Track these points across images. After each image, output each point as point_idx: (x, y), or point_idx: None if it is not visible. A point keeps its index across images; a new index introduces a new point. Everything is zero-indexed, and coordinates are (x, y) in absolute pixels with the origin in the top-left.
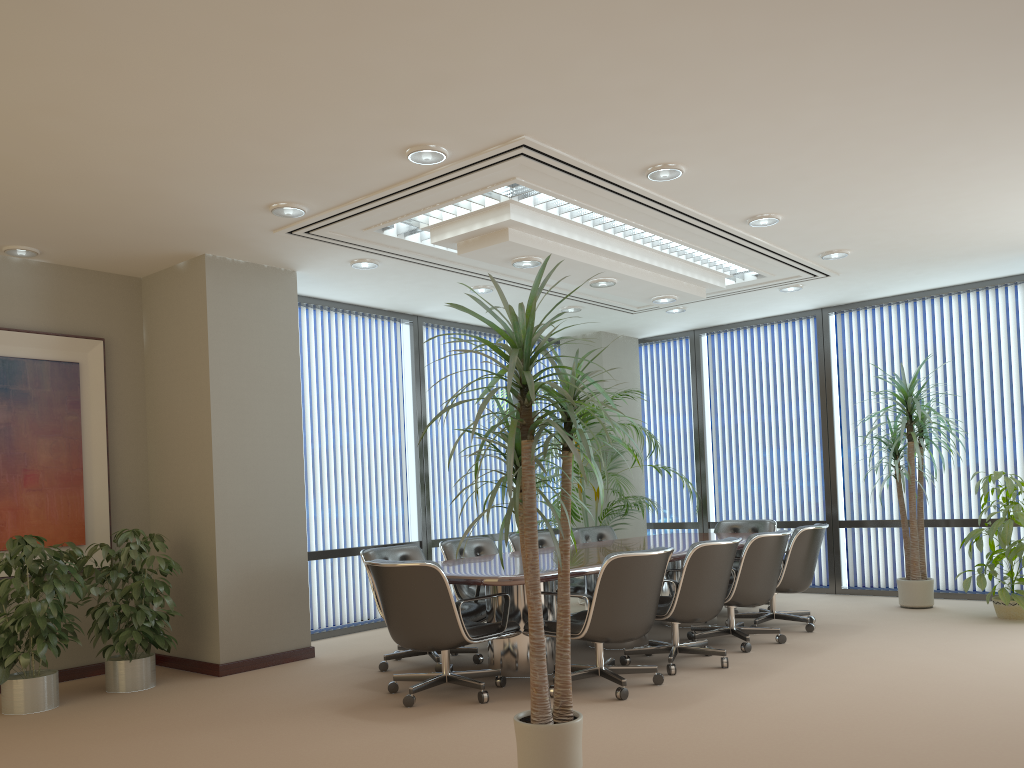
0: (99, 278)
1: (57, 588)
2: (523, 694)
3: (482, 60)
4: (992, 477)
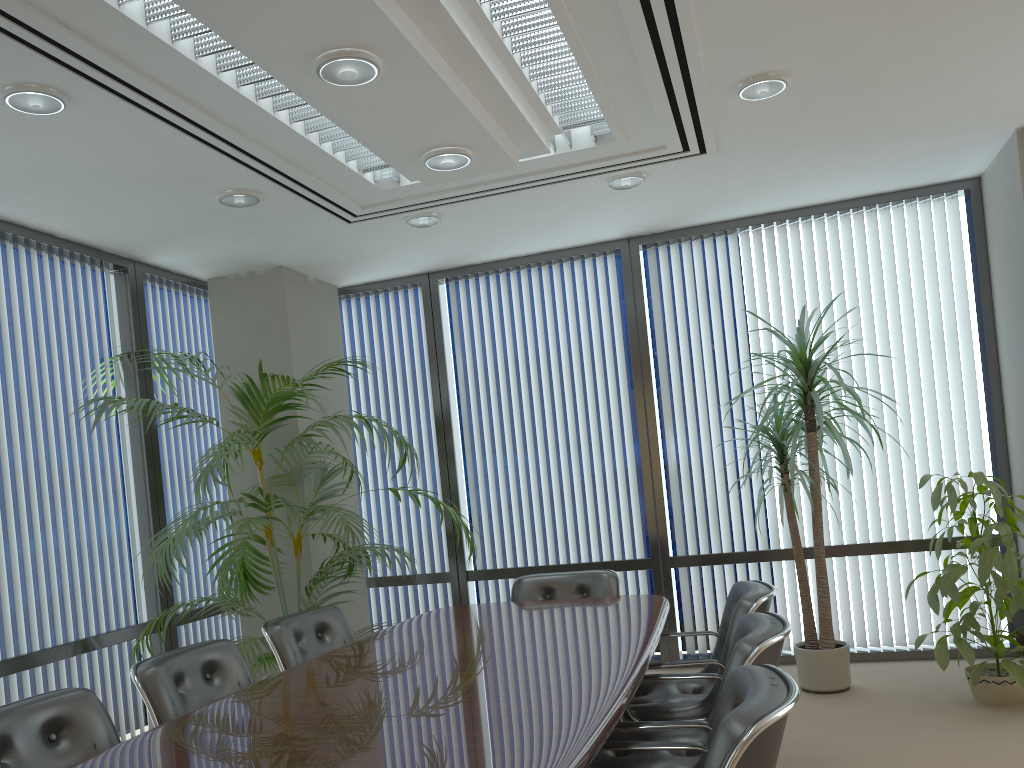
0: None
1: None
2: None
3: None
4: (960, 482)
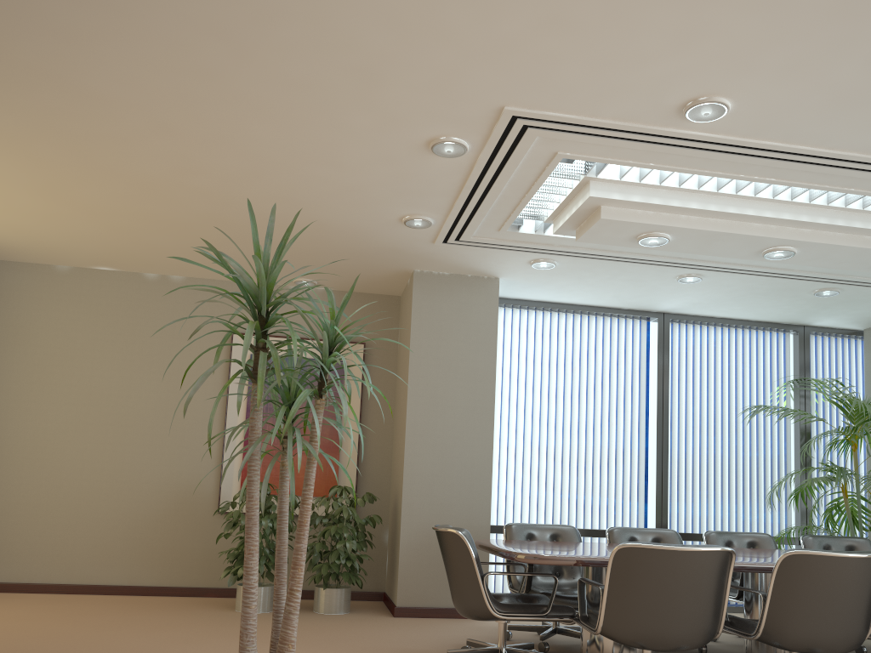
0: (367, 298)
1: (262, 521)
2: None
3: (369, 44)
4: None
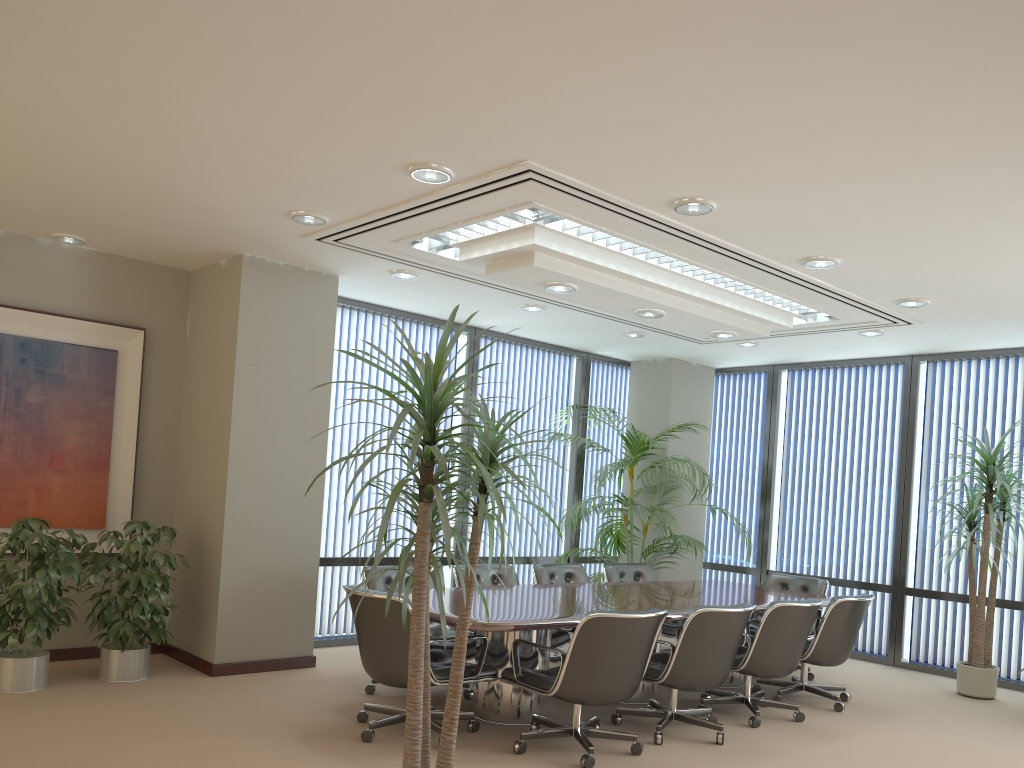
0: (148, 269)
1: (50, 574)
2: (489, 744)
3: (458, 81)
4: None
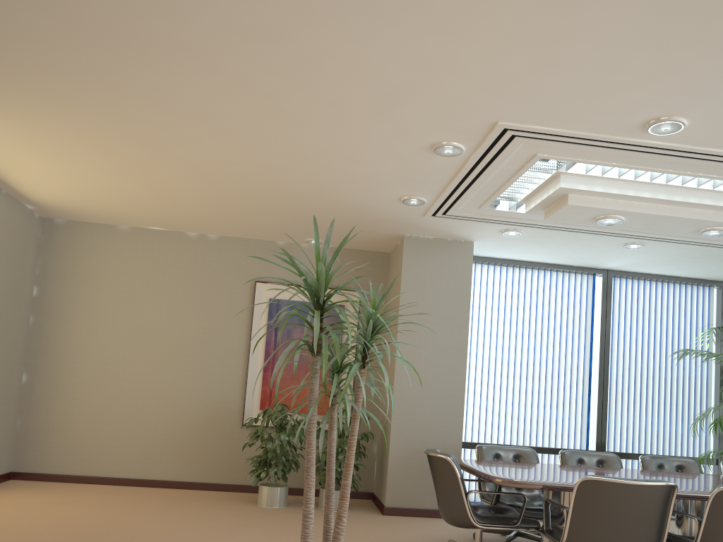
0: (363, 254)
1: (281, 436)
2: None
3: (396, 77)
4: None
